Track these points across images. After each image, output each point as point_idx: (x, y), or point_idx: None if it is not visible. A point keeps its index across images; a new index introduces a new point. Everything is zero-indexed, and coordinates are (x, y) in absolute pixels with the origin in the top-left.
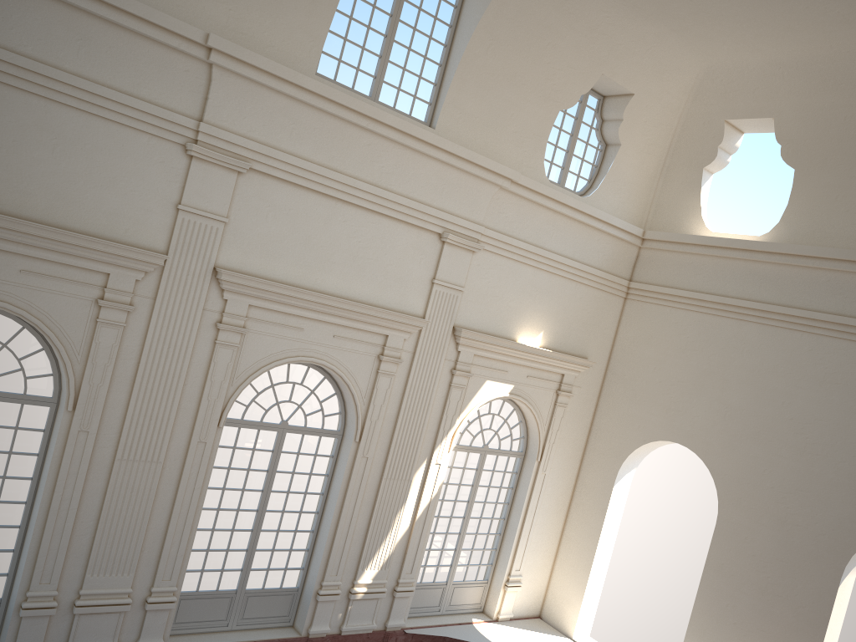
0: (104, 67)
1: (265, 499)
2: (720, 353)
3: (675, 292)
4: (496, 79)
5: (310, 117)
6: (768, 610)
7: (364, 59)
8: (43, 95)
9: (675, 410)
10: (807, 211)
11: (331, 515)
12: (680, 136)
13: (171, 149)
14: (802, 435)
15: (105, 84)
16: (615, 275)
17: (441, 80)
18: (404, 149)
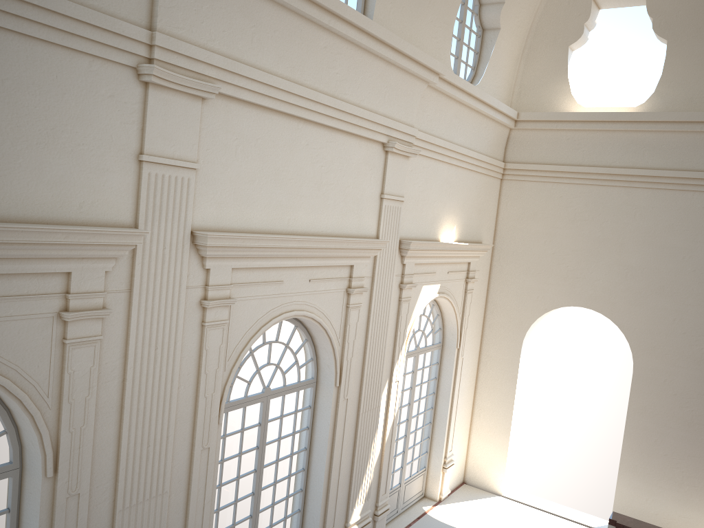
0: None
1: (259, 478)
2: (612, 219)
3: (556, 168)
4: None
5: (270, 16)
6: (697, 438)
7: None
8: None
9: (574, 278)
10: (683, 80)
11: (322, 469)
12: (543, 16)
13: (120, 75)
14: None
15: None
16: (495, 159)
17: None
18: (355, 49)
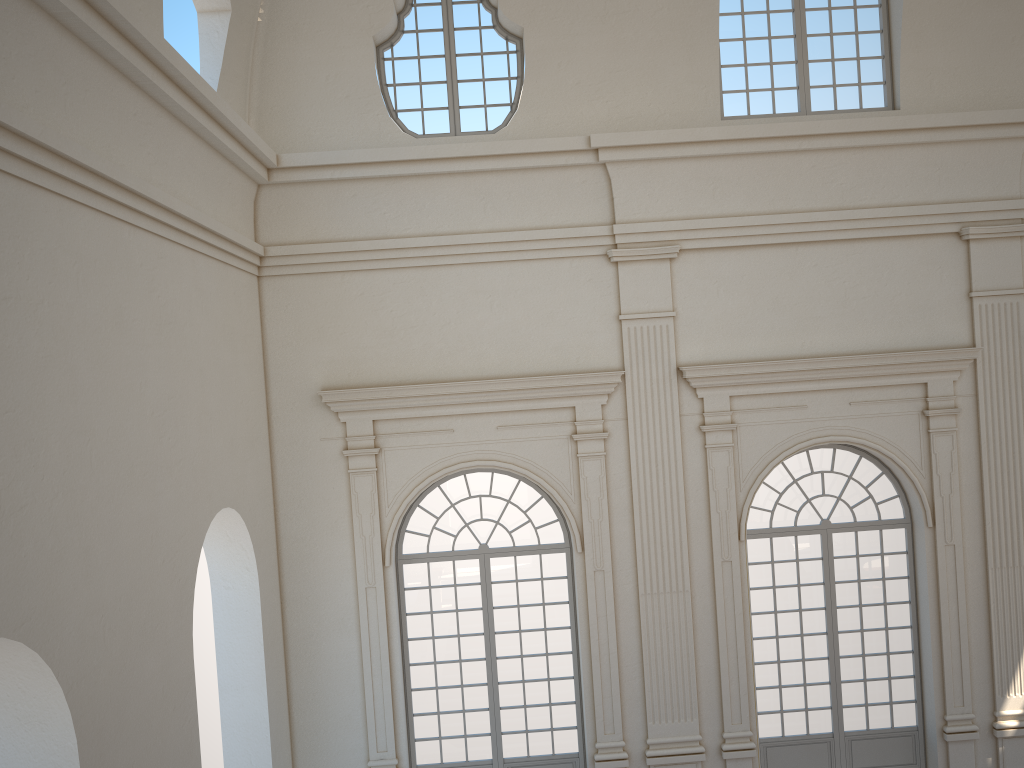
0: (510, 213)
1: (831, 618)
2: None
3: None
4: (966, 8)
5: (729, 168)
6: None
7: (777, 75)
8: (468, 262)
9: None
10: None
11: (927, 627)
12: None
13: (595, 263)
14: None
15: (516, 229)
16: None
17: (889, 48)
18: (861, 151)
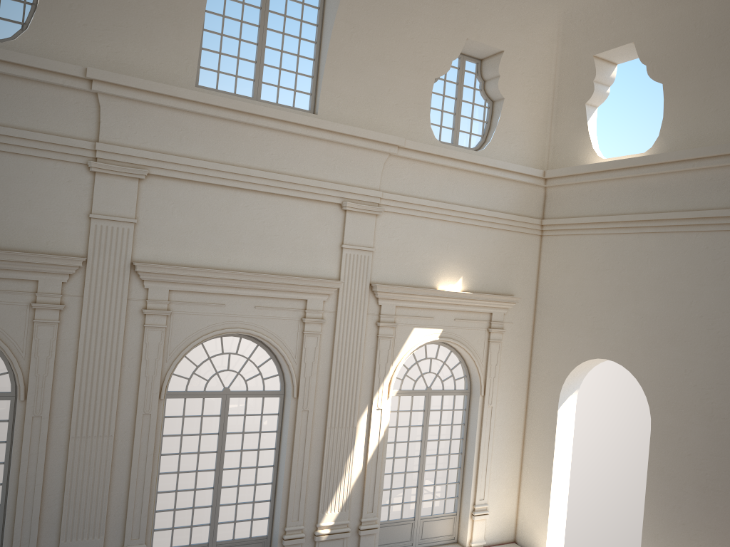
0: (6, 111)
1: (220, 459)
2: (629, 267)
3: (580, 220)
4: (366, 62)
5: (195, 122)
6: (712, 506)
7: (241, 67)
8: None
9: (599, 329)
10: (682, 119)
11: (283, 466)
12: (560, 80)
13: (76, 169)
14: (713, 330)
15: (9, 125)
16: (526, 216)
17: (317, 72)
18: (288, 135)
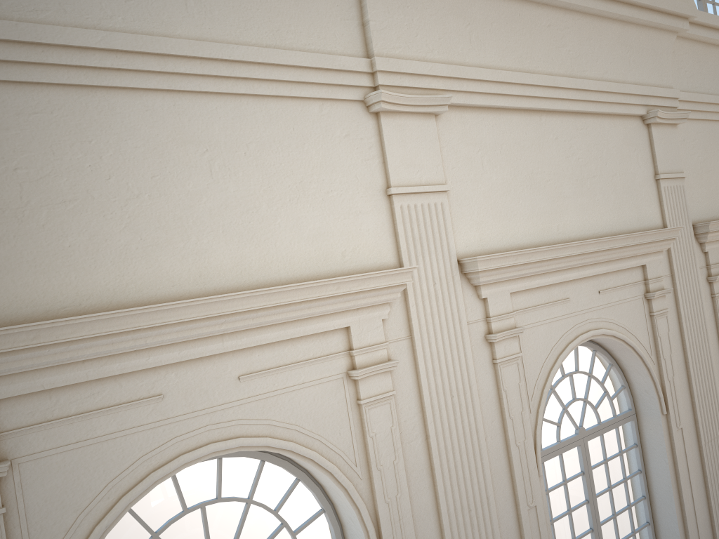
0: (228, 17)
1: None
2: None
3: None
4: None
5: (483, 8)
6: None
7: None
8: (166, 88)
9: None
10: None
11: (673, 520)
12: None
13: (350, 112)
14: None
15: (238, 44)
16: None
17: None
18: (583, 18)
